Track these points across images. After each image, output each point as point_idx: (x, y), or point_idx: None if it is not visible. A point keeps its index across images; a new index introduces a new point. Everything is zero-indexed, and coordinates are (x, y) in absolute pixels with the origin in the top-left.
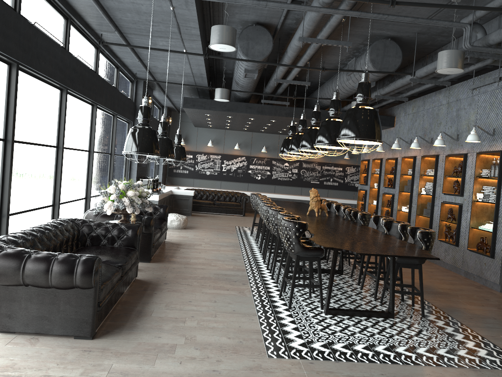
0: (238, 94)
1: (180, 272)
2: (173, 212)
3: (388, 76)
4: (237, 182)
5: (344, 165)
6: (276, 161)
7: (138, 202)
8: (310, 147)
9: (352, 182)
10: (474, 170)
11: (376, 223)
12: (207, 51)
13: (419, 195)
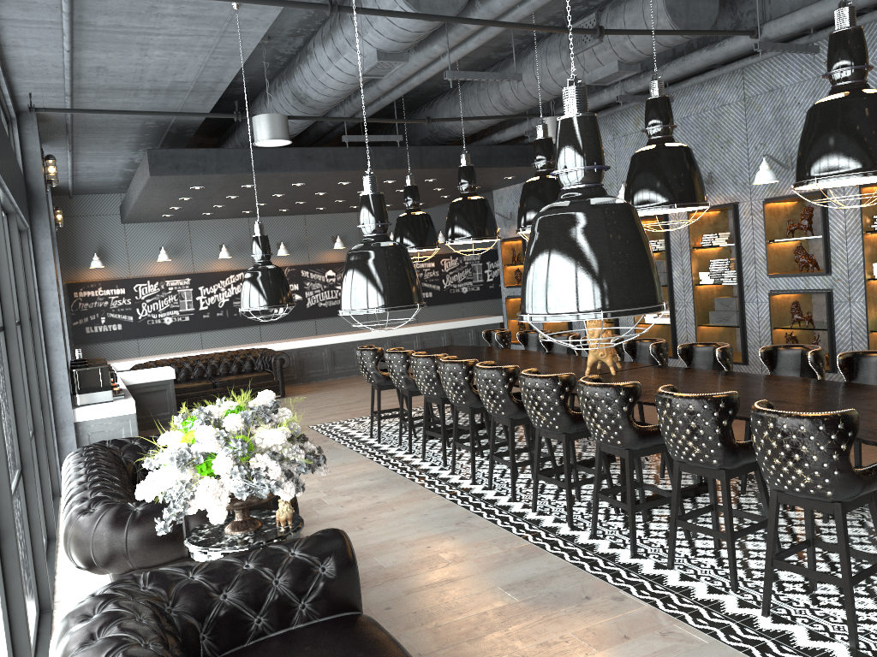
0: None
1: (422, 615)
2: None
3: None
4: (235, 328)
5: (437, 256)
6: (309, 270)
7: (303, 459)
8: None
9: (457, 286)
10: (853, 219)
11: (771, 363)
12: None
13: (696, 287)
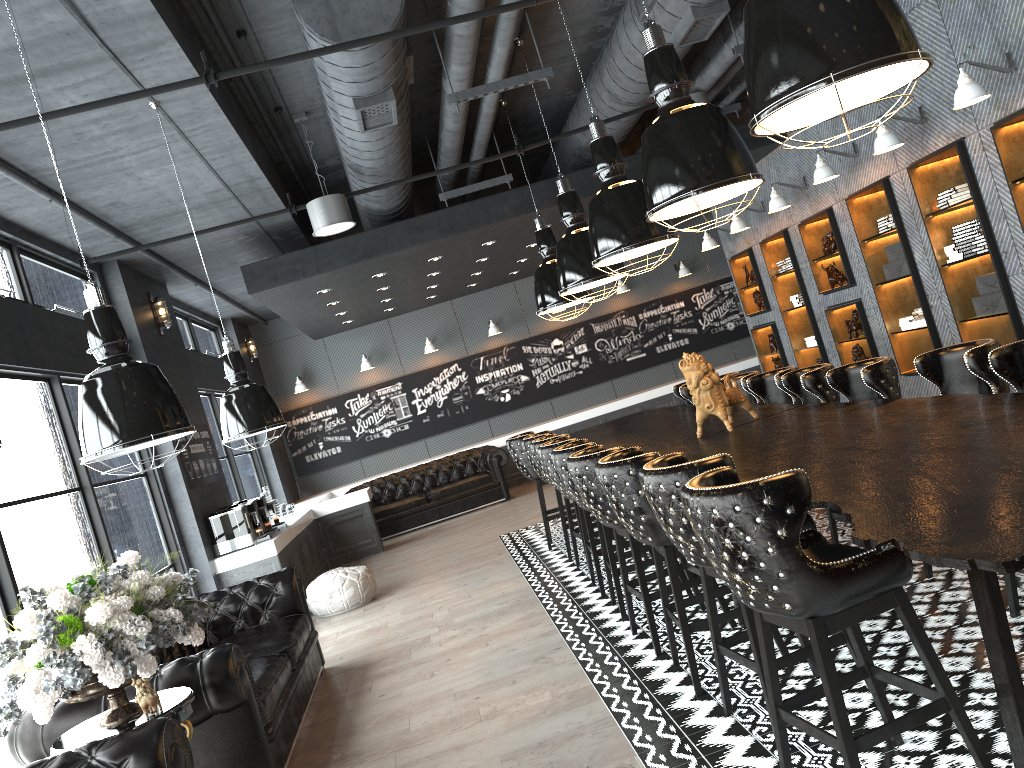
0: (375, 204)
1: None
2: (337, 561)
3: (730, 11)
4: (461, 427)
5: (686, 292)
6: (531, 344)
7: (135, 634)
8: (626, 243)
9: (719, 324)
10: None
11: (937, 376)
12: (239, 109)
13: (945, 269)
